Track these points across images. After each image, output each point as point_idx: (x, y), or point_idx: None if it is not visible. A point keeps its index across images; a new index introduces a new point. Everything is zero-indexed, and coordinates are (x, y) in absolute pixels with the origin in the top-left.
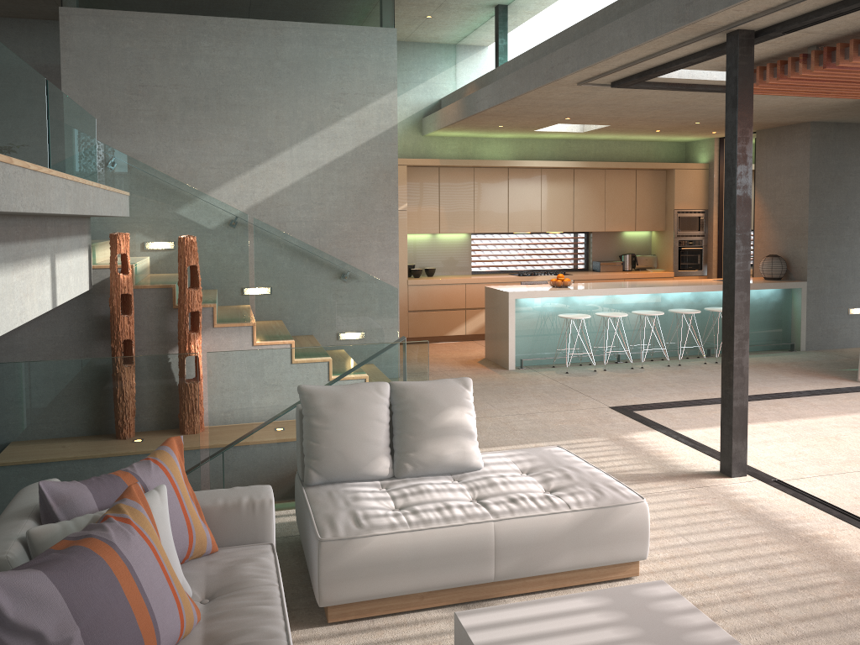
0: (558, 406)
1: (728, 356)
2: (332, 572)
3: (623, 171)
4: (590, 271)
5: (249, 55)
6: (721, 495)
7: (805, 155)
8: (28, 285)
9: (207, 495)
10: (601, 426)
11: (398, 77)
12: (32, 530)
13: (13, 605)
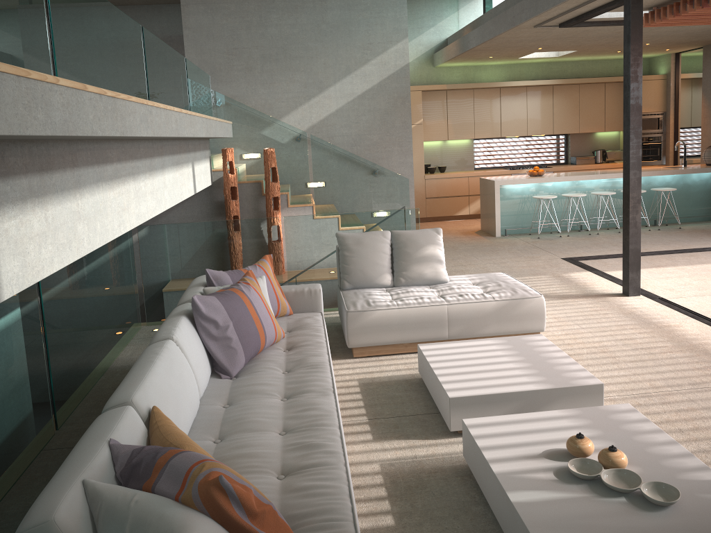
0: (524, 258)
1: (626, 215)
2: (354, 328)
3: (594, 85)
4: (569, 164)
5: (304, 21)
6: (616, 305)
7: None
8: (183, 179)
9: (286, 287)
10: (550, 269)
11: (414, 24)
12: (205, 288)
13: (205, 308)
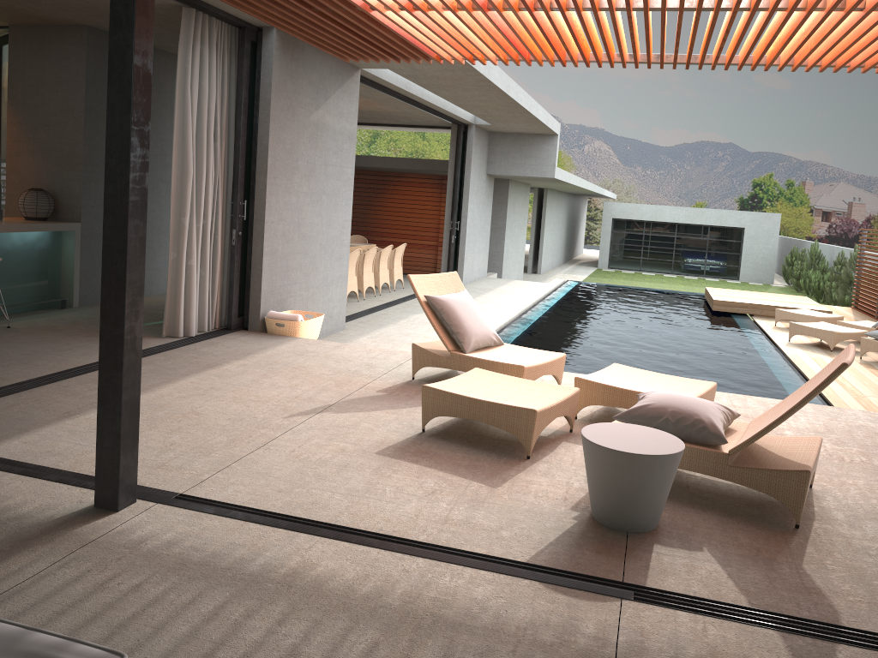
0: None
1: (115, 323)
2: None
3: None
4: None
5: None
6: (126, 548)
7: (81, 67)
8: None
9: None
10: None
11: None
12: None
13: None
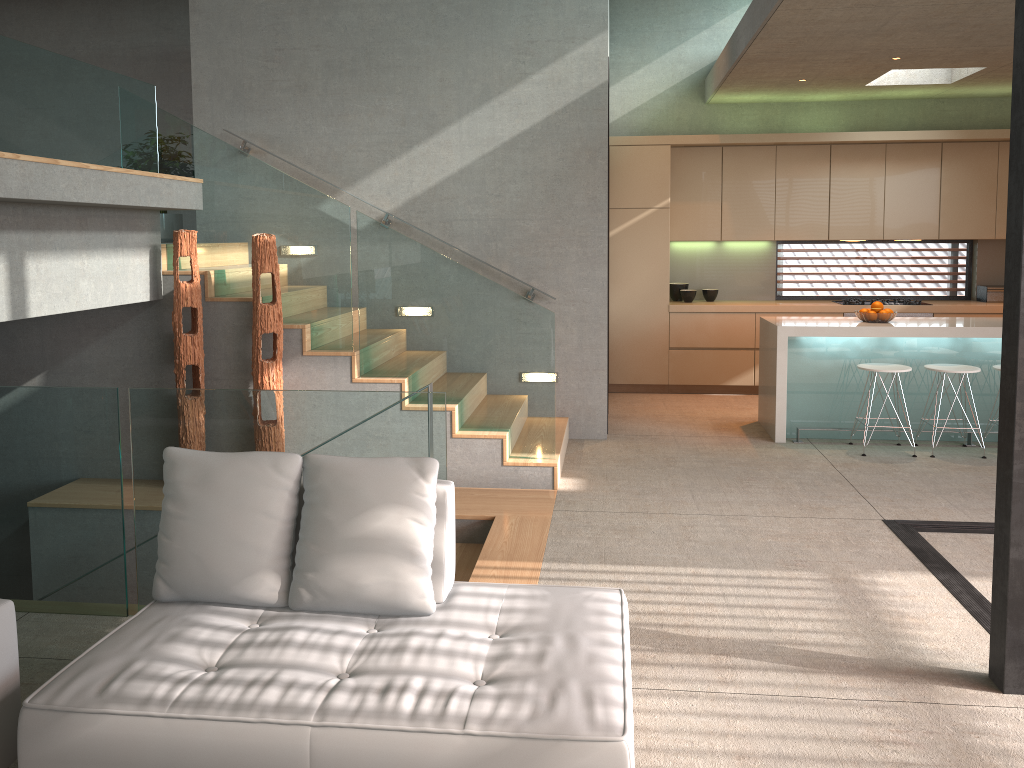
0: (797, 508)
1: (1006, 461)
2: (38, 761)
3: None
4: (972, 301)
5: None
6: (951, 728)
7: None
8: None
9: None
10: (838, 552)
11: (671, 24)
12: None
13: None
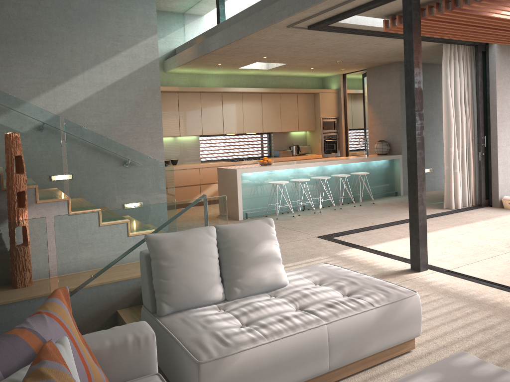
0: (284, 239)
1: (413, 193)
2: None
3: (290, 94)
4: (273, 157)
5: (48, 4)
6: (422, 283)
7: (397, 81)
8: None
9: (92, 338)
10: (319, 249)
11: None
12: None
13: None
